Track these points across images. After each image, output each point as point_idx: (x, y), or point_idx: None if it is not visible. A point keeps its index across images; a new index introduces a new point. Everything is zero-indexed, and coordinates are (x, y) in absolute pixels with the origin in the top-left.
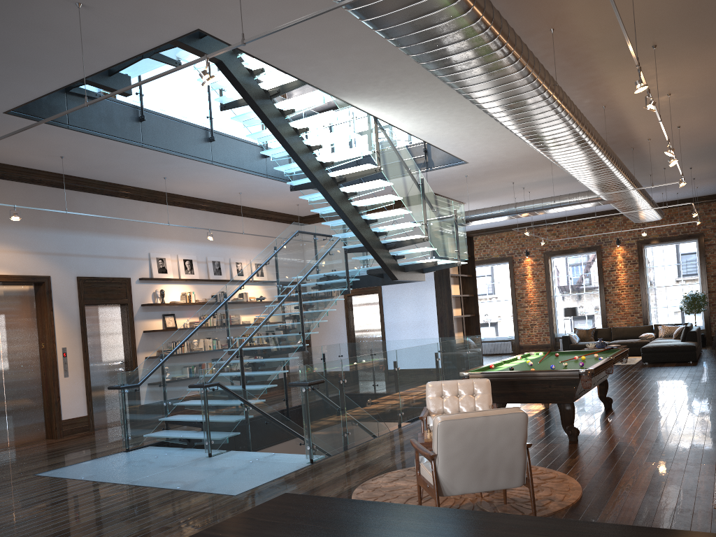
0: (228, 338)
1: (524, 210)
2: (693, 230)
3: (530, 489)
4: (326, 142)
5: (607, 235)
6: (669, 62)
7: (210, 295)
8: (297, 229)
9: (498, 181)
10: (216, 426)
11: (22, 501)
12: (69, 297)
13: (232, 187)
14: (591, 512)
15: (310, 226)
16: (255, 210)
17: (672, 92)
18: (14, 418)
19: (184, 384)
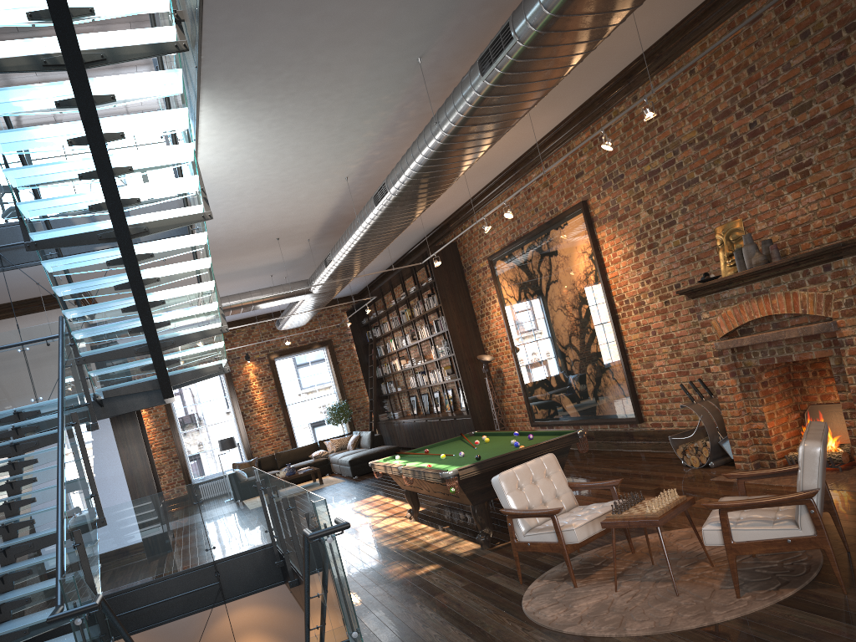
0: None
1: None
2: (322, 337)
3: (834, 511)
4: (142, 164)
5: (234, 351)
6: None
7: None
8: None
9: None
10: None
11: None
12: None
13: None
14: (827, 528)
15: None
16: None
17: None
18: None
19: None
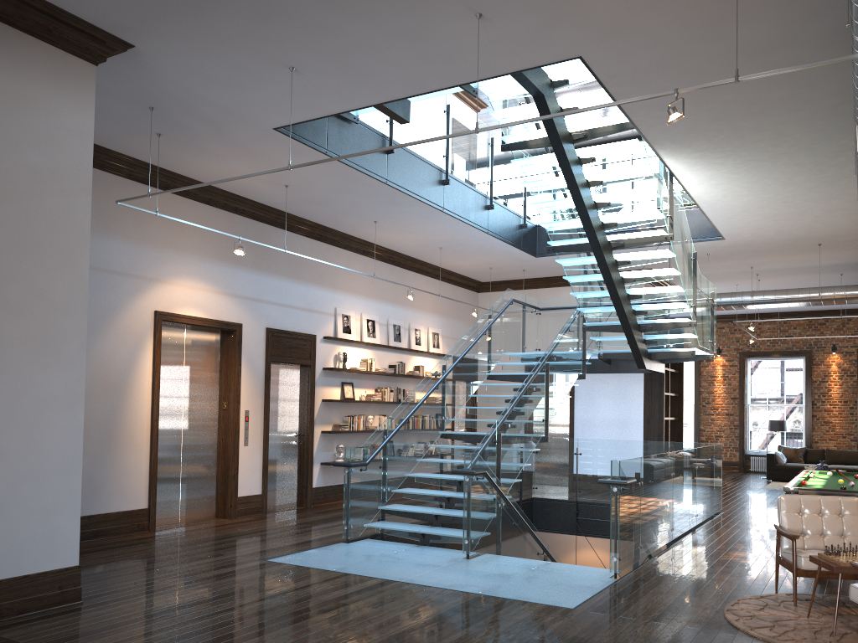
0: (443, 418)
1: (763, 301)
2: None
3: None
4: (617, 200)
5: (821, 340)
6: None
7: (387, 364)
8: (510, 297)
9: (736, 264)
10: (476, 523)
11: (296, 591)
12: (257, 351)
13: (438, 240)
14: None
15: (522, 294)
16: (439, 270)
17: None
18: (187, 489)
19: (403, 468)
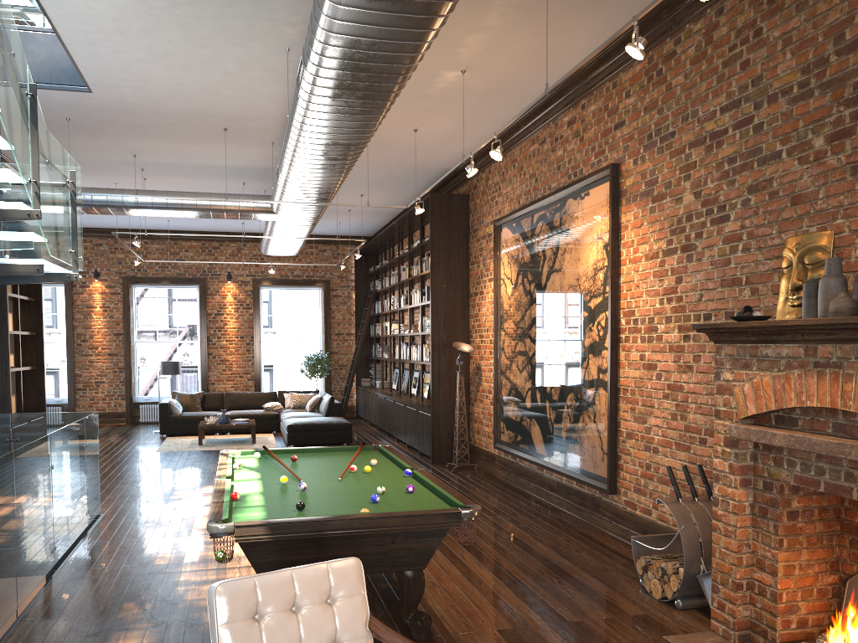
0: None
1: (152, 205)
2: (320, 275)
3: None
4: None
5: (216, 266)
6: (525, 12)
7: None
8: None
9: (113, 146)
10: None
11: None
12: None
13: None
14: None
15: None
16: None
17: (470, 70)
18: None
19: None
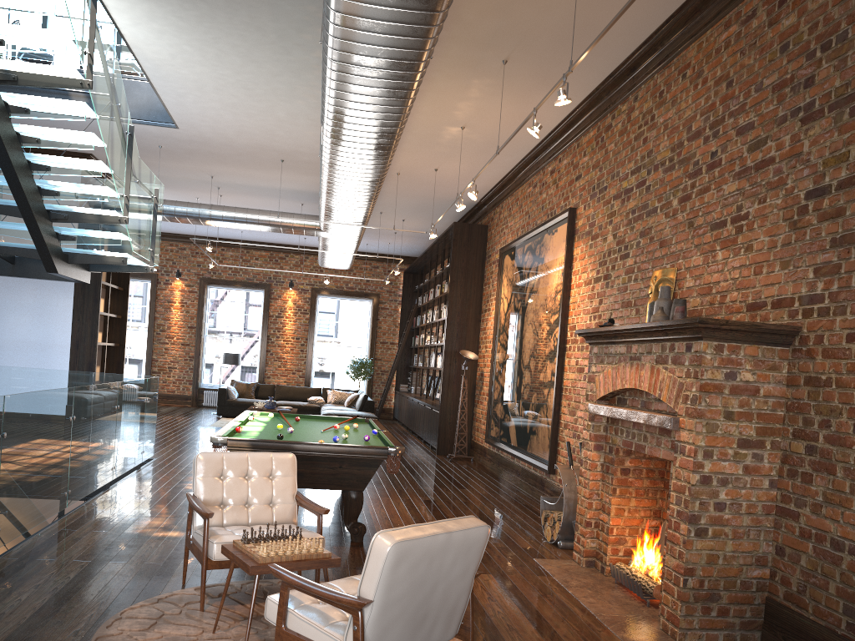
0: None
1: (222, 218)
2: (371, 289)
3: None
4: (1, 0)
5: (281, 274)
6: (498, 89)
7: None
8: None
9: (195, 168)
10: None
11: None
12: None
13: None
14: None
15: None
16: None
17: (468, 127)
18: None
19: None
